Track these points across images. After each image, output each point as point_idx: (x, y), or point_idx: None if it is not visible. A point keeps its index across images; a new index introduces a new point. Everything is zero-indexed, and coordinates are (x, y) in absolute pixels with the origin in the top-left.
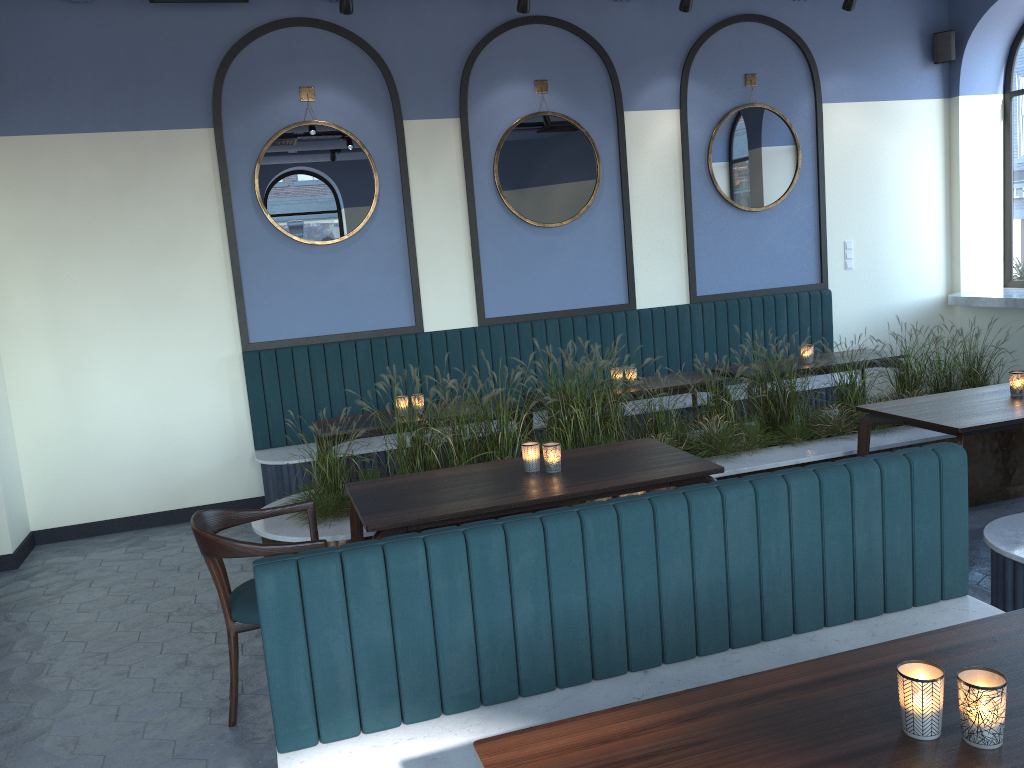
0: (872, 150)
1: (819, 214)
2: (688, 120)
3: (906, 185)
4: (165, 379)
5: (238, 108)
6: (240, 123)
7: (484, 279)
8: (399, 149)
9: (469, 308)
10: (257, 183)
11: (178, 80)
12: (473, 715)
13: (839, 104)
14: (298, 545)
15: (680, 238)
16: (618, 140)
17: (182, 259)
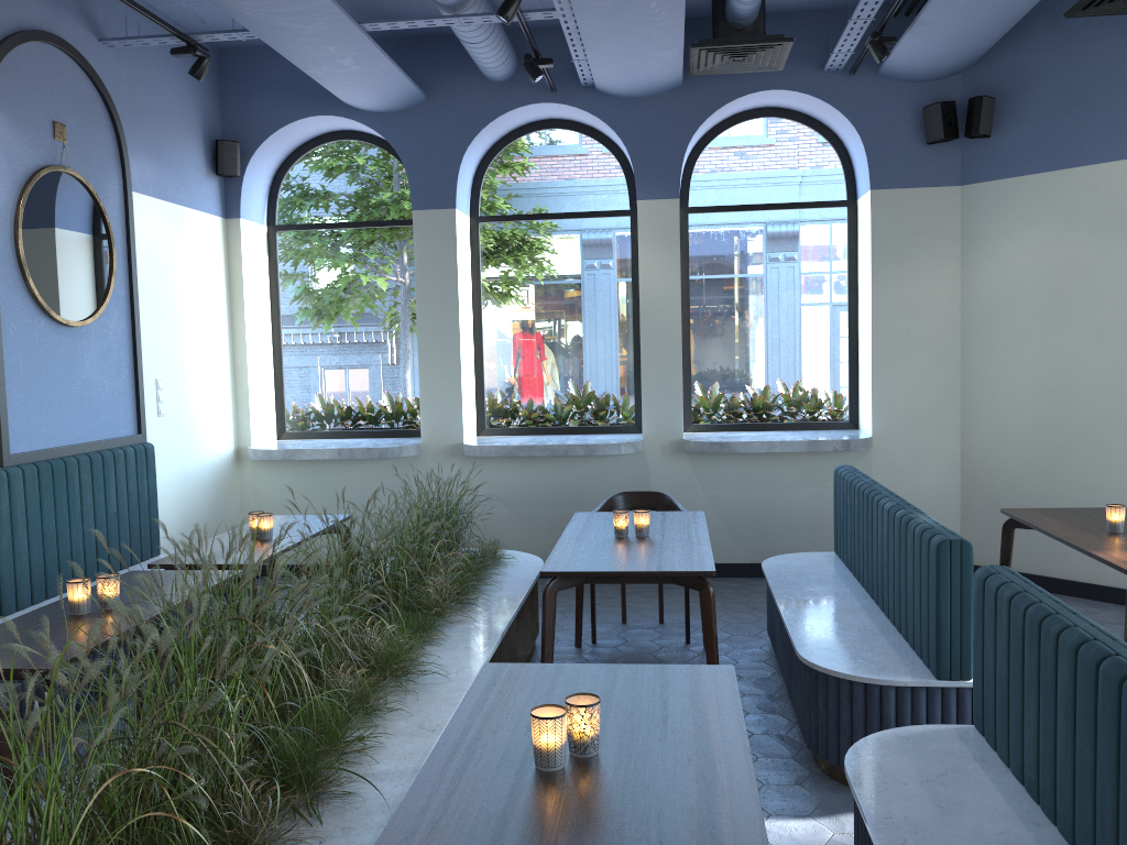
0: (174, 264)
1: (134, 339)
2: None
3: (201, 313)
4: None
5: None
6: None
7: None
8: None
9: None
10: None
11: None
12: None
13: (145, 197)
14: None
15: None
16: None
17: None
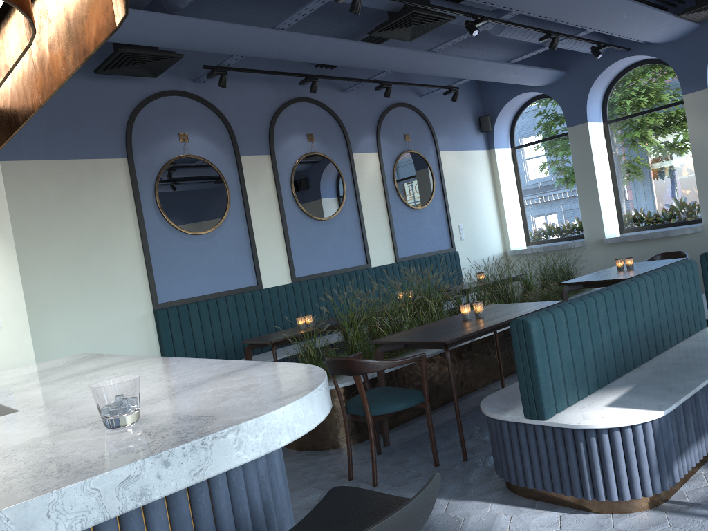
0: (463, 176)
1: (446, 210)
2: (382, 158)
3: (479, 194)
4: (102, 334)
5: (142, 145)
6: (143, 155)
7: (292, 253)
8: (239, 173)
9: (286, 272)
10: (157, 194)
11: (102, 126)
12: (600, 392)
13: (446, 151)
14: (413, 357)
15: (386, 225)
16: (351, 169)
17: (110, 247)
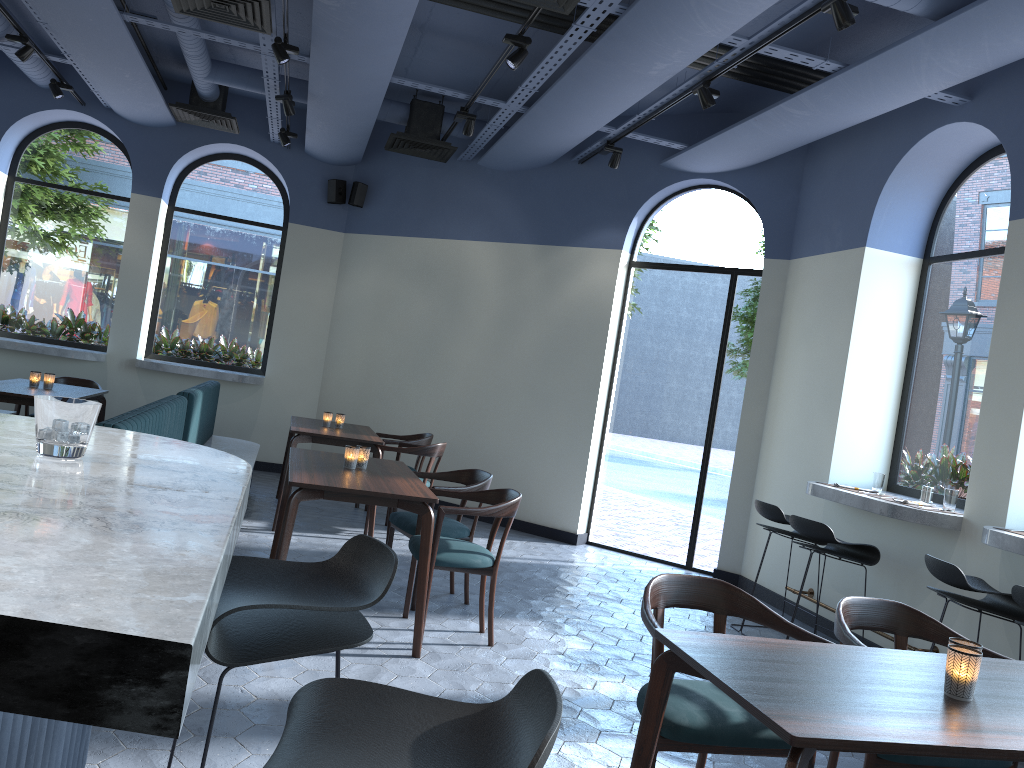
0: None
1: None
2: None
3: None
4: None
5: None
6: None
7: None
8: None
9: None
10: None
11: None
12: None
13: None
14: None
15: None
16: None
17: None
